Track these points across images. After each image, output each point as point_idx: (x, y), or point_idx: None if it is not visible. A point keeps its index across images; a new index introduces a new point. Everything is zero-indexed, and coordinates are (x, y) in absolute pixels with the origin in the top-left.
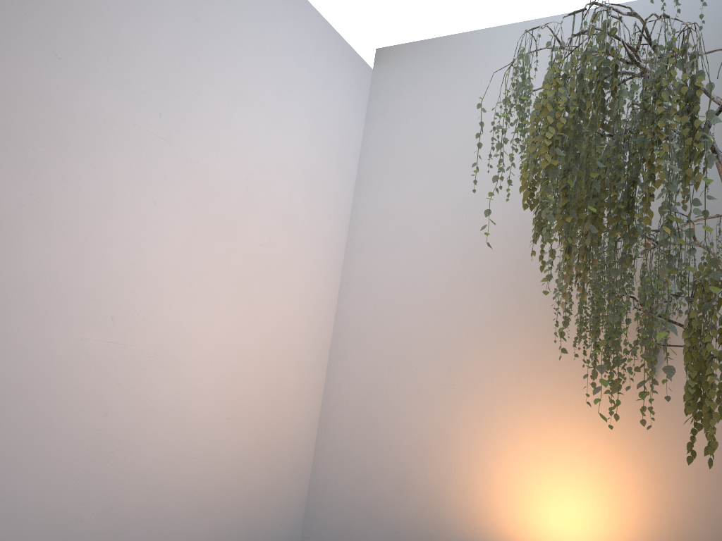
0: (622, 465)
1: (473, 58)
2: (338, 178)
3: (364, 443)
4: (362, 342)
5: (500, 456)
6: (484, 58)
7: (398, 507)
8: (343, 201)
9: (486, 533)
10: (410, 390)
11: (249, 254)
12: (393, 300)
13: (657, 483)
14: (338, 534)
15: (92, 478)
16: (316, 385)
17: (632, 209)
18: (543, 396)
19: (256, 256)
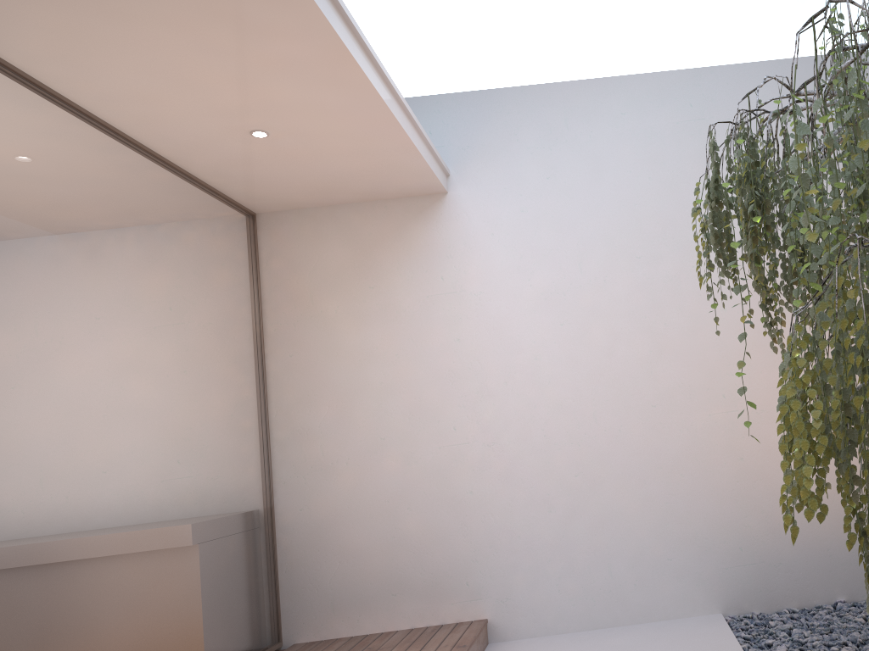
0: None
1: None
2: None
3: None
4: None
5: None
6: None
7: None
8: None
9: None
10: None
11: None
12: None
13: None
14: None
15: (747, 499)
16: None
17: None
18: None
19: None
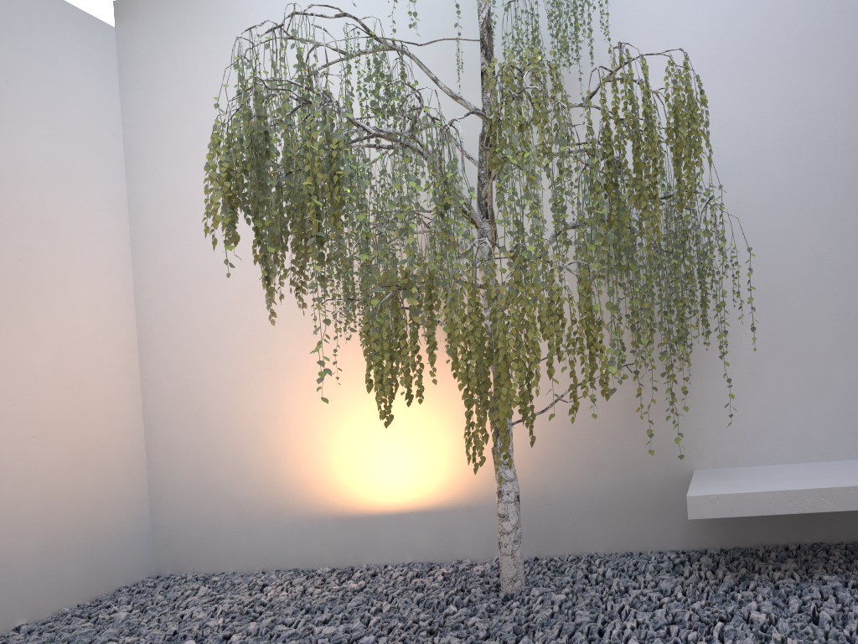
0: (432, 418)
1: (229, 15)
2: (100, 166)
3: (195, 434)
4: (172, 338)
5: (326, 426)
6: (242, 16)
7: (240, 486)
8: (114, 190)
9: (325, 494)
10: (230, 379)
11: (8, 273)
12: (194, 292)
13: (462, 428)
14: (187, 520)
15: None
16: (131, 387)
17: (319, 237)
18: (356, 368)
19: (18, 273)
